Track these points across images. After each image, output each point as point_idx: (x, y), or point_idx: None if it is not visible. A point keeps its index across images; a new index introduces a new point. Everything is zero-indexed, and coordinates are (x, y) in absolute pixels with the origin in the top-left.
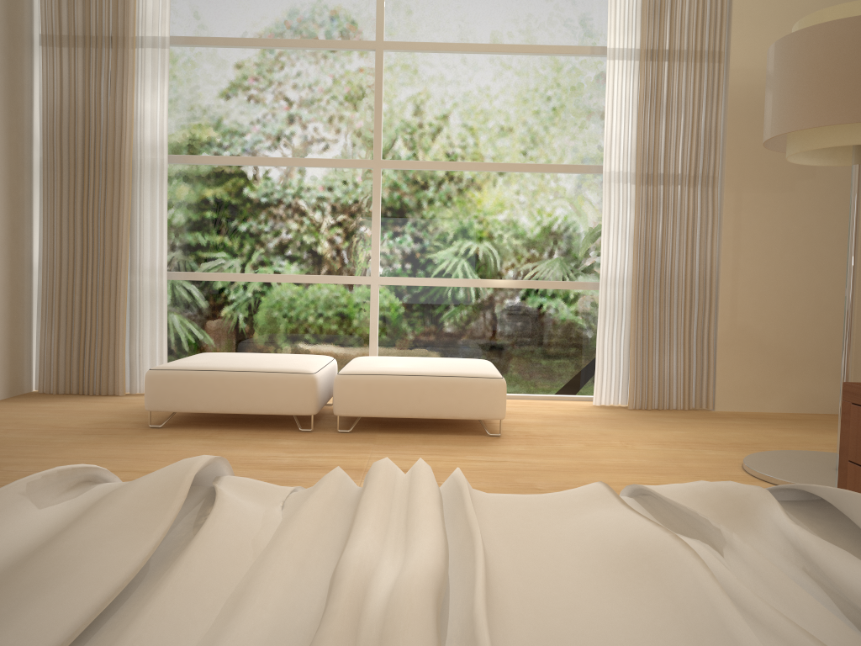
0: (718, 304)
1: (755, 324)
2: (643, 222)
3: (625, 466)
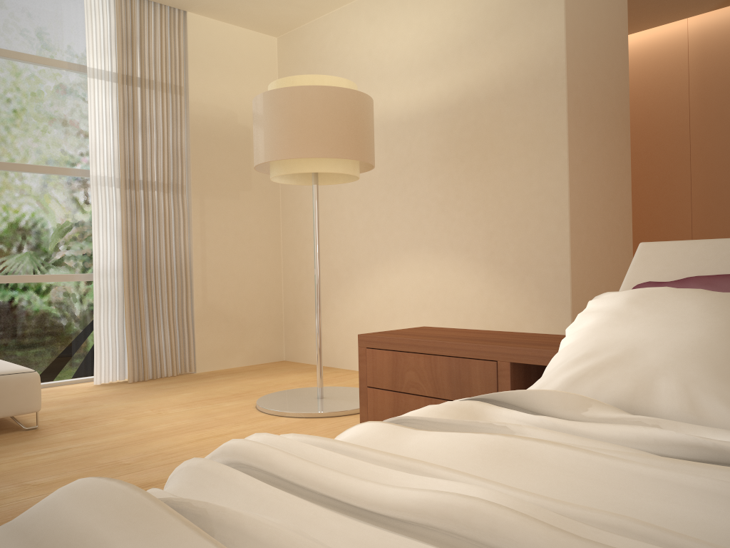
0: (193, 286)
1: (220, 300)
2: (130, 221)
3: (176, 428)
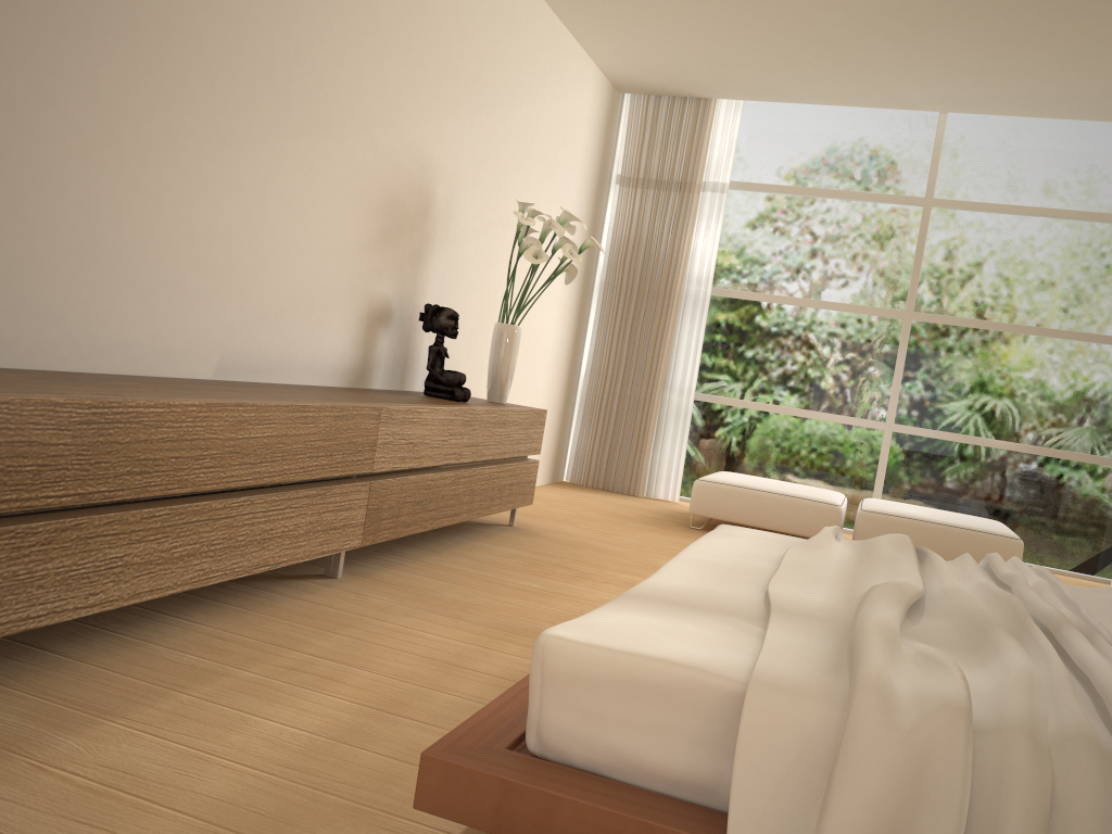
0: None
1: None
2: None
3: None
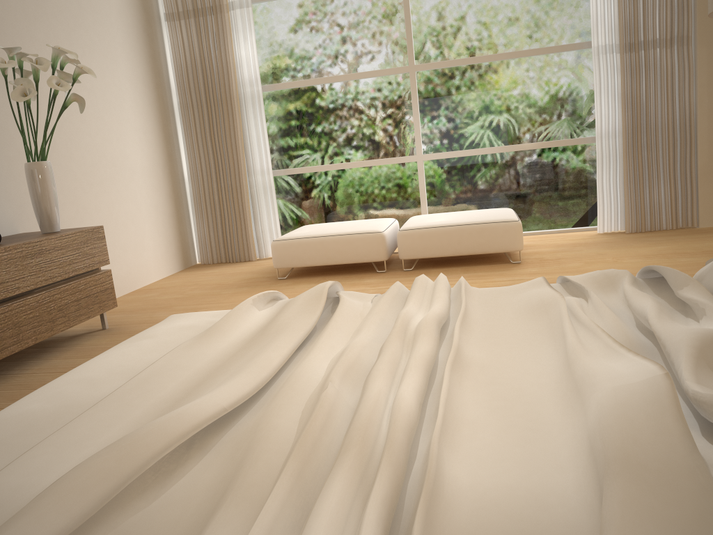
0: (697, 141)
1: None
2: (628, 83)
3: None
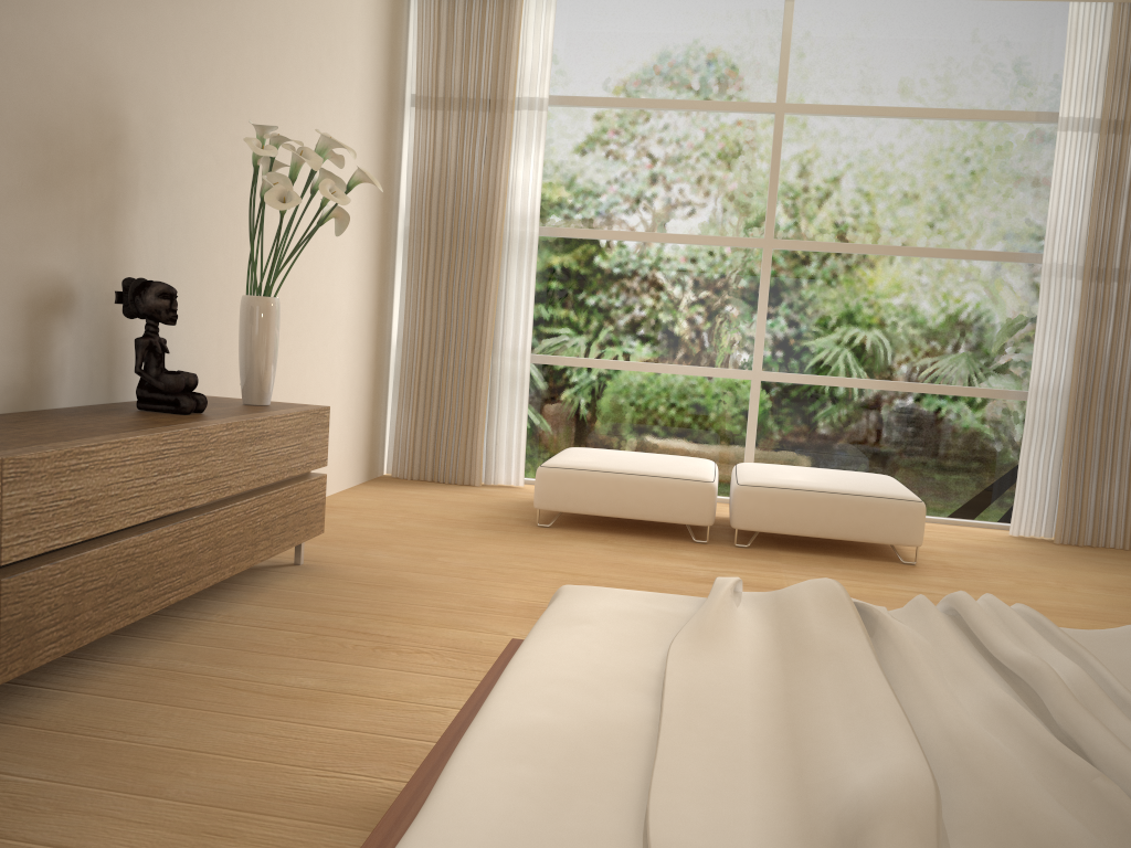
0: None
1: None
2: (1089, 325)
3: (1069, 610)
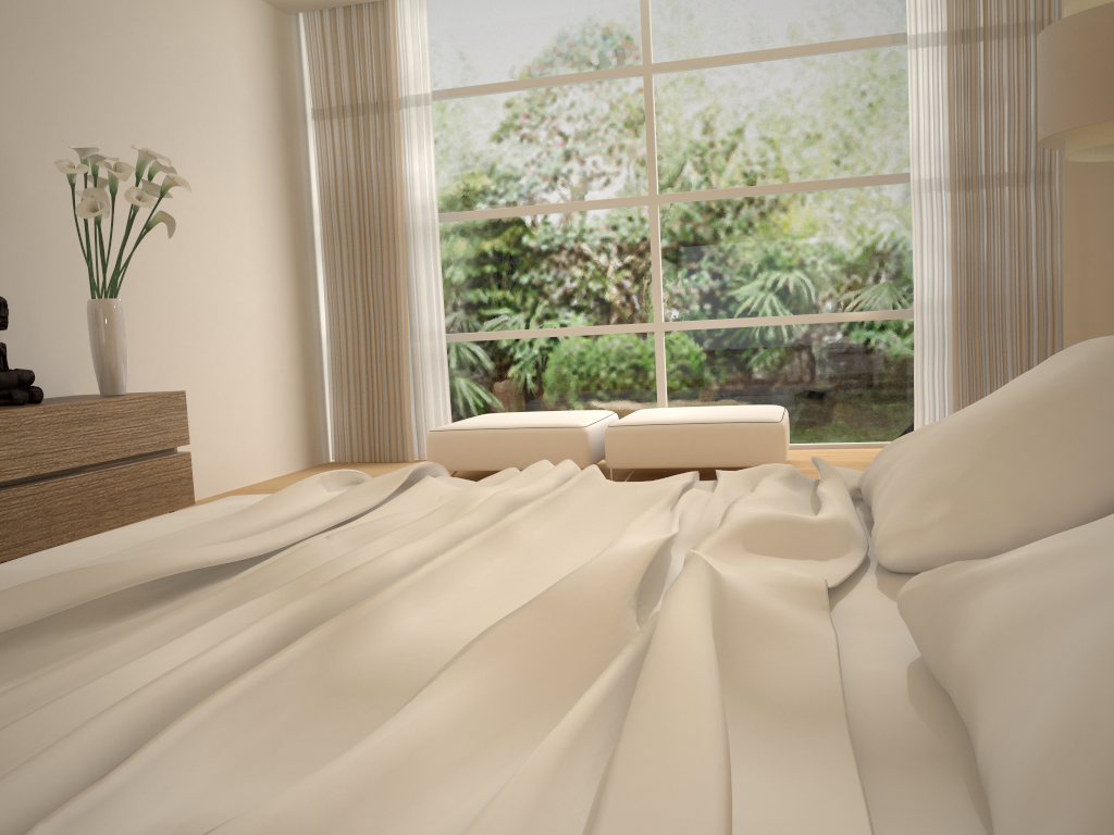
0: (1063, 323)
1: None
2: (962, 235)
3: None
